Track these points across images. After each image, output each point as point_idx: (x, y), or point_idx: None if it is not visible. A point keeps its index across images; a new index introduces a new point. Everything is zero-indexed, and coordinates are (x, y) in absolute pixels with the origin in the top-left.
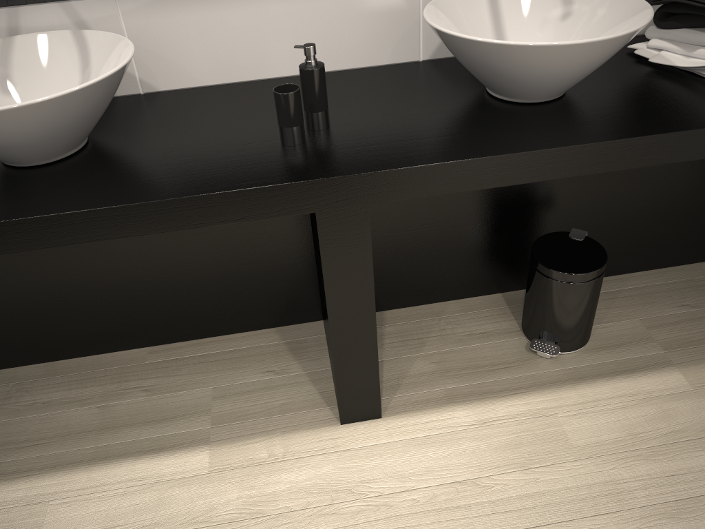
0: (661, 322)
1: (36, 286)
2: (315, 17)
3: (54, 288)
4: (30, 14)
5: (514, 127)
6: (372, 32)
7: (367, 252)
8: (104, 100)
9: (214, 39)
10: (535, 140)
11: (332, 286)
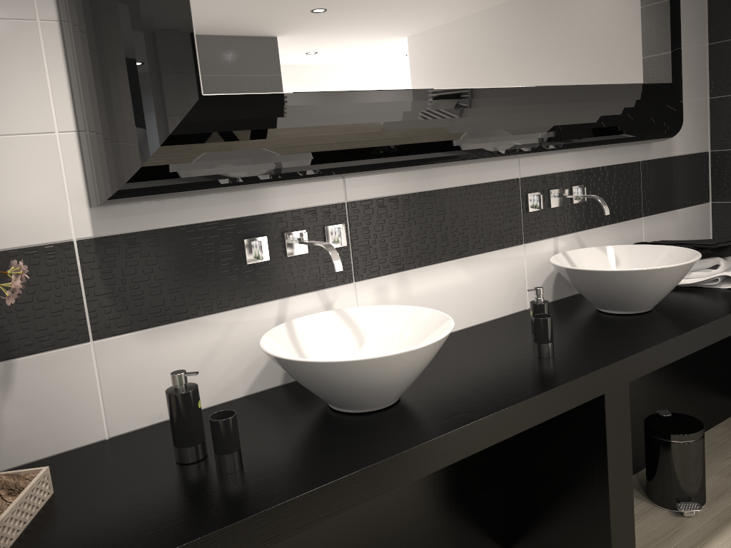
0: (729, 471)
1: None
2: (471, 284)
3: None
4: (295, 303)
5: (660, 323)
6: (502, 291)
7: (628, 423)
8: None
9: None
10: (683, 325)
11: (611, 459)
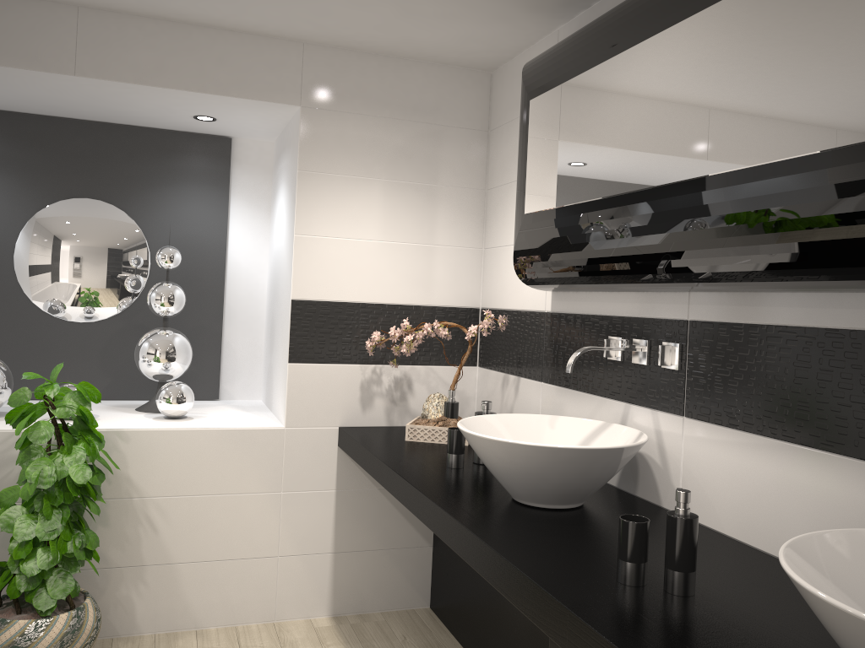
0: None
1: (539, 634)
2: (843, 508)
3: (546, 646)
4: (634, 412)
5: None
6: None
7: None
8: (556, 469)
9: (742, 488)
10: None
11: None
